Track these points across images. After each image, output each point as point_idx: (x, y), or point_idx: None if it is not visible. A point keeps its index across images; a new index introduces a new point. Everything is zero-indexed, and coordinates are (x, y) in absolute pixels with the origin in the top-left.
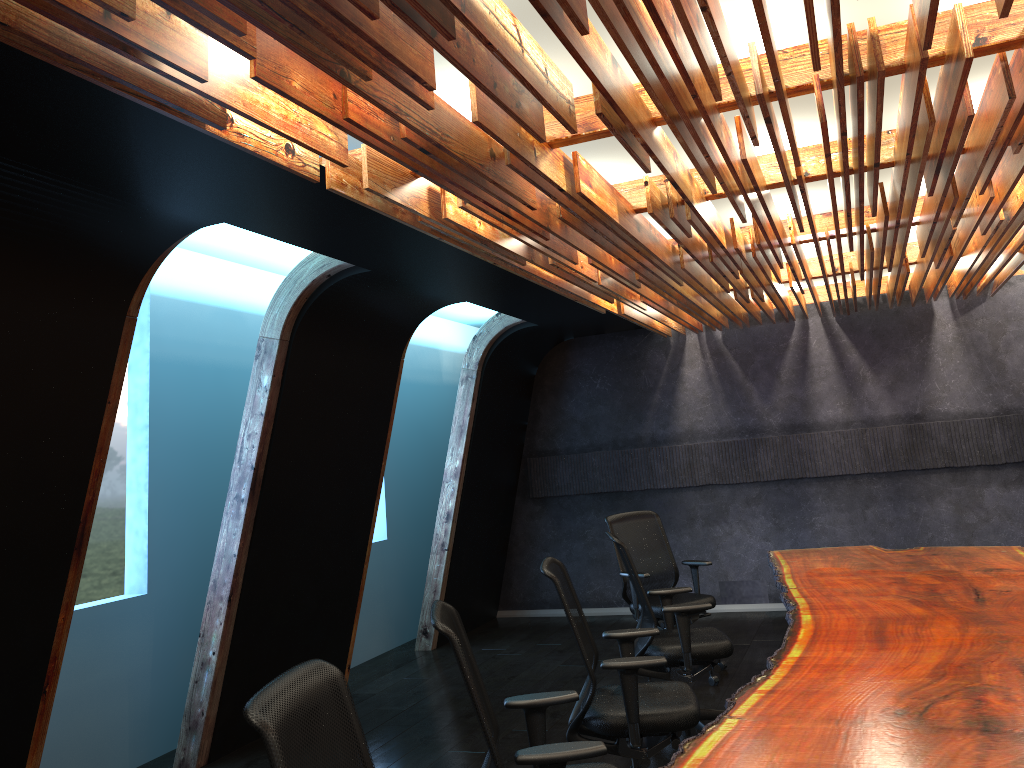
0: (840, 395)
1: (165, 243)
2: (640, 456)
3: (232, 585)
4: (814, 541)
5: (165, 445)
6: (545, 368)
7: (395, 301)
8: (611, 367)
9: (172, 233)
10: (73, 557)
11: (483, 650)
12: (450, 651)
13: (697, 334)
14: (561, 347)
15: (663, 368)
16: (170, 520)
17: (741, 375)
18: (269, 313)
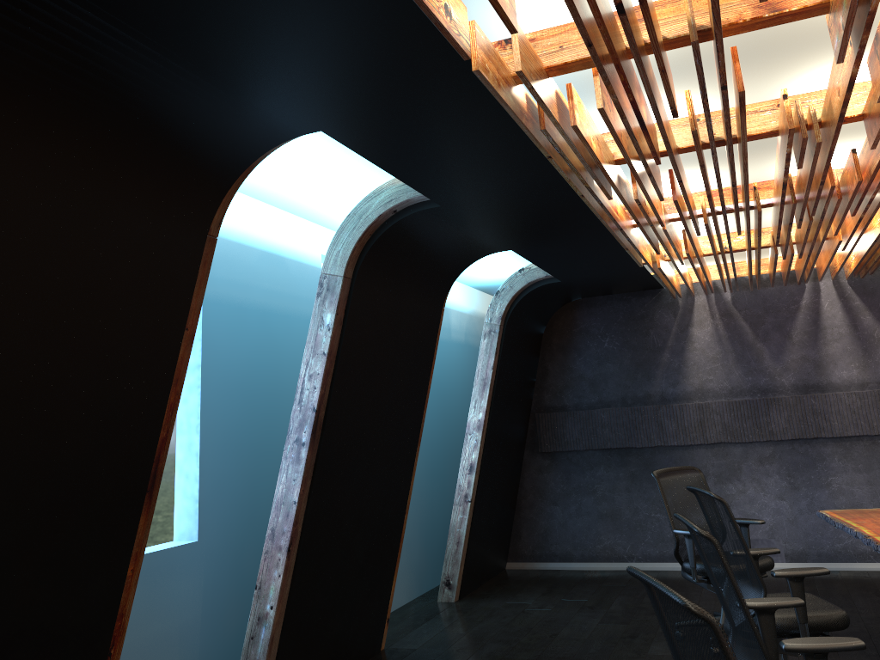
0: (854, 356)
1: (254, 154)
2: (650, 413)
3: (292, 534)
4: (831, 501)
5: (216, 386)
6: (553, 327)
7: (447, 245)
8: (619, 327)
9: (263, 142)
10: (144, 501)
11: (508, 604)
12: (474, 604)
13: (706, 295)
14: (569, 307)
15: (672, 328)
16: (219, 464)
17: (751, 336)
18: (332, 249)
